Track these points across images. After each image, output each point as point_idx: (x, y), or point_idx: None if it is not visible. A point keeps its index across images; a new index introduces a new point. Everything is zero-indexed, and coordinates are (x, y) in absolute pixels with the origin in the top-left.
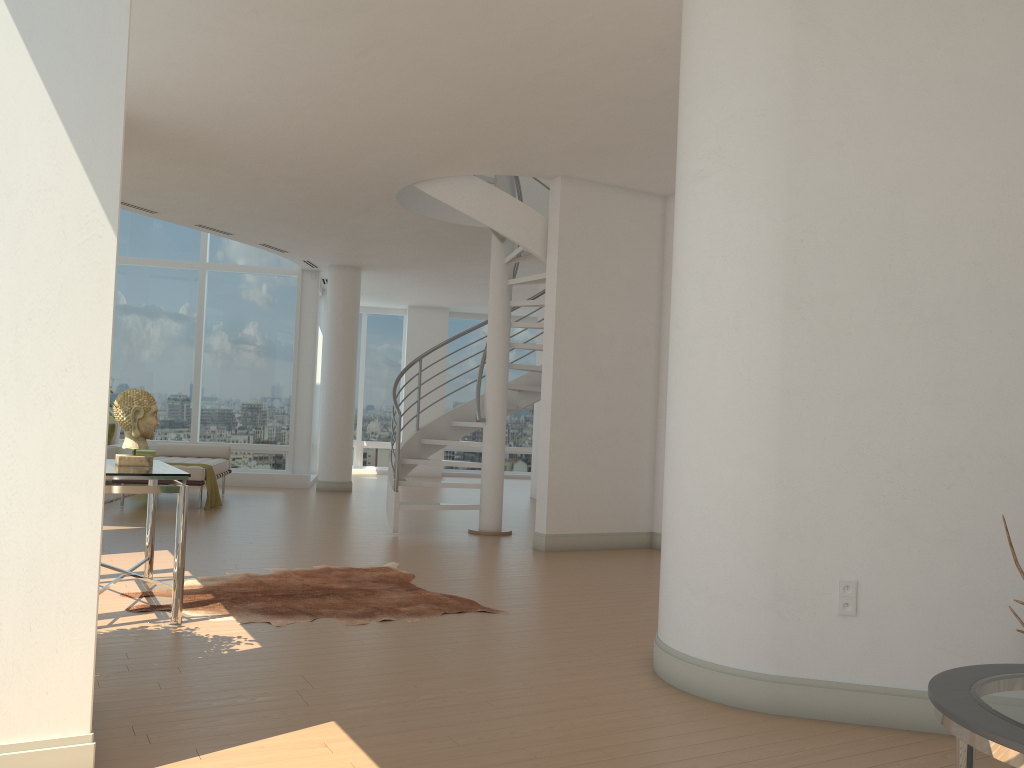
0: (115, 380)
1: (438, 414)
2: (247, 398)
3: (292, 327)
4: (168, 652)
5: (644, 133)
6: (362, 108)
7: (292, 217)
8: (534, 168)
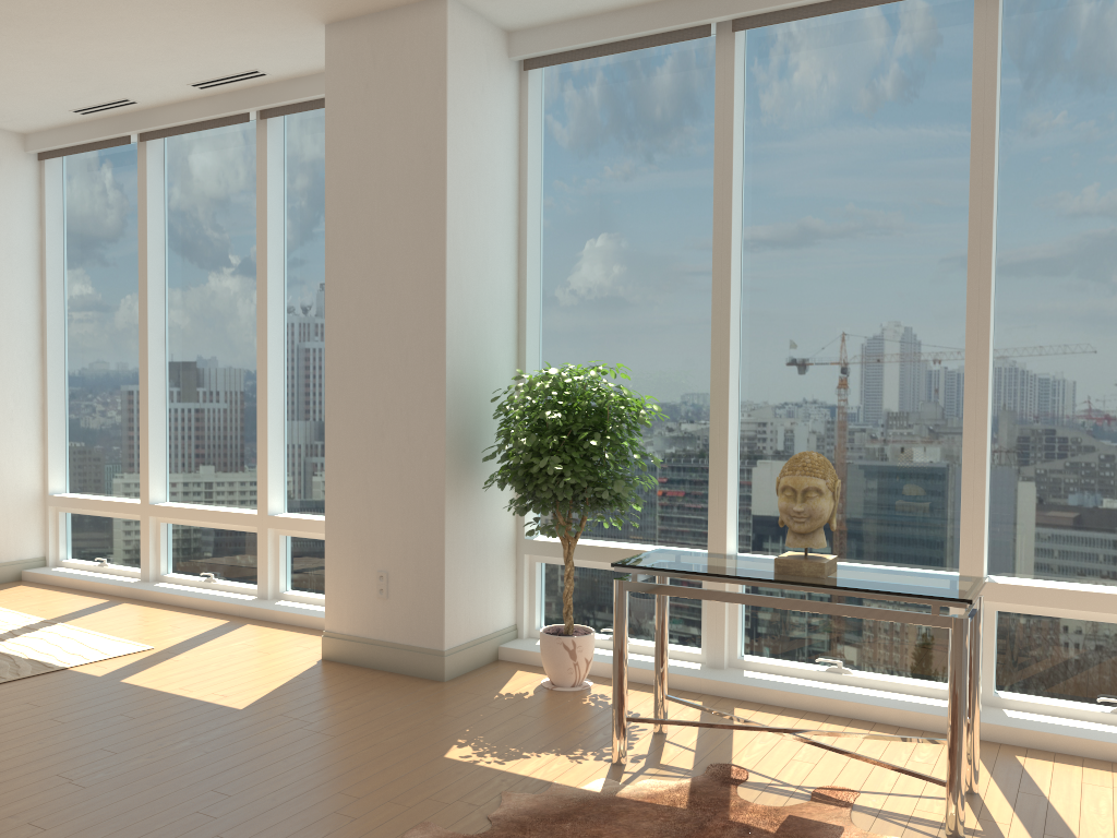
0: None
1: None
2: None
3: None
4: (508, 727)
5: None
6: None
7: None
8: None
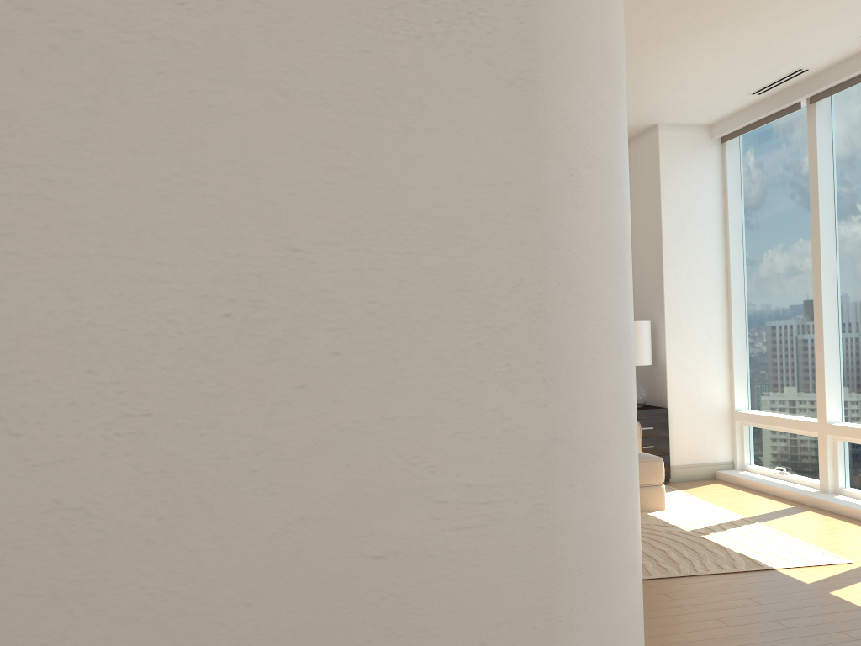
0: None
1: None
2: None
3: None
4: None
5: None
6: None
7: None
8: None
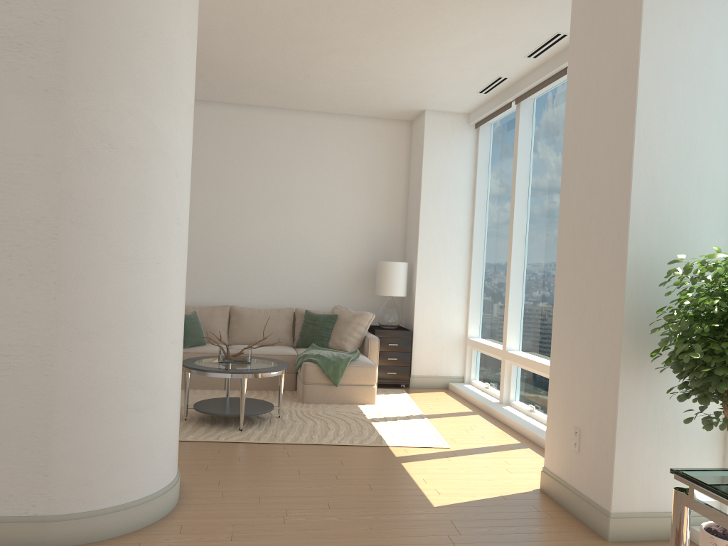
0: None
1: None
2: None
3: None
4: None
5: None
6: None
7: None
8: None
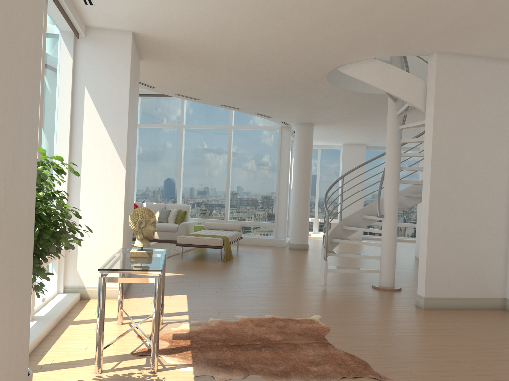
0: (188, 188)
1: (360, 204)
2: (253, 197)
3: (276, 158)
4: None
5: (506, 8)
6: (294, 16)
7: (269, 96)
8: (417, 48)
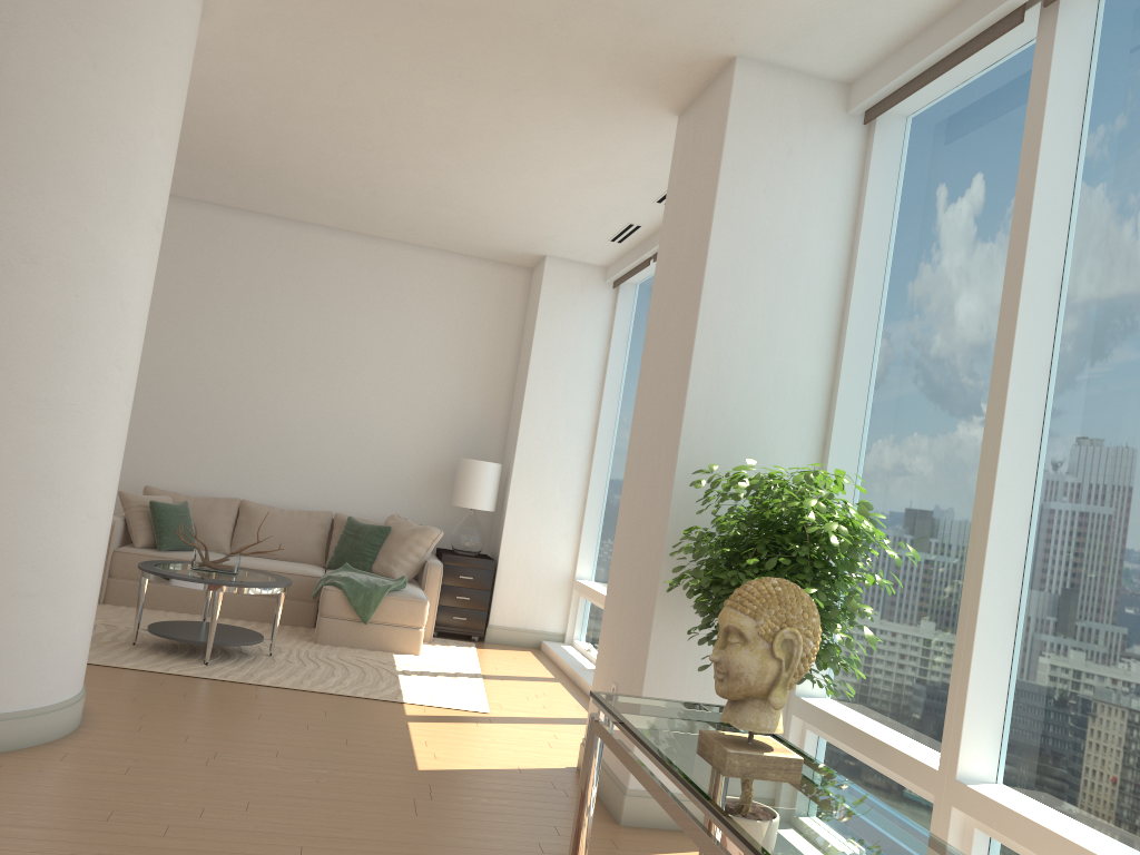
0: None
1: None
2: None
3: None
4: None
5: None
6: None
7: None
8: None
